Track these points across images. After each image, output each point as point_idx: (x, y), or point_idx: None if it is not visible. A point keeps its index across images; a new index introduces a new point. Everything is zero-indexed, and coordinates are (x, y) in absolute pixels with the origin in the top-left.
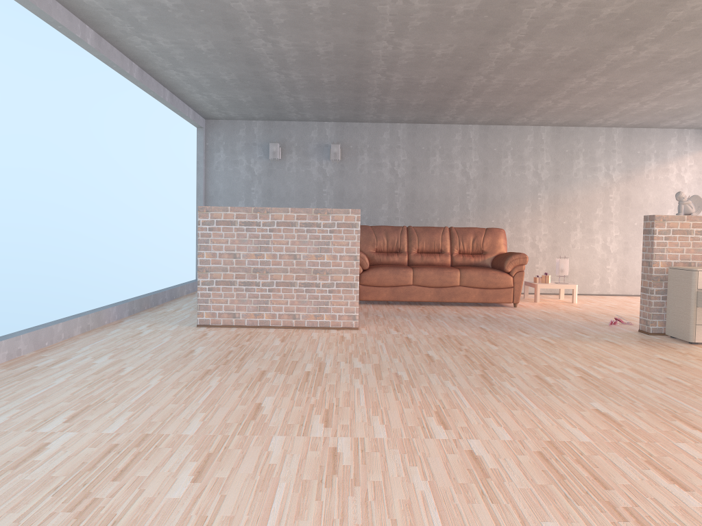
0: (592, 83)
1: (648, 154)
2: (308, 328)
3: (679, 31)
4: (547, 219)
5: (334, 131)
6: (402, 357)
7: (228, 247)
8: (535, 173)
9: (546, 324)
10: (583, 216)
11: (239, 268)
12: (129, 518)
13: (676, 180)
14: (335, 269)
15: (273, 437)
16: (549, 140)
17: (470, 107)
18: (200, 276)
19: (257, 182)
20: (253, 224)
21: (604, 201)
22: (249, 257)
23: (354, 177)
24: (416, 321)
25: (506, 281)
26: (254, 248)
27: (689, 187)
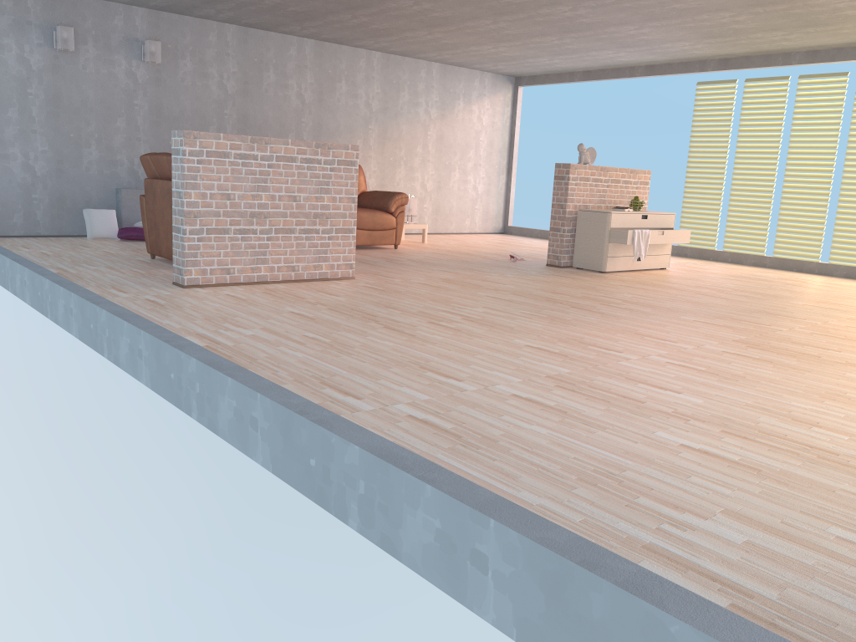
0: (490, 25)
1: (458, 93)
2: (308, 281)
3: (617, 5)
4: (376, 154)
5: (146, 21)
6: (479, 300)
7: (221, 186)
8: (367, 103)
9: (474, 264)
10: (406, 152)
11: (234, 212)
12: (722, 415)
13: (477, 122)
14: (335, 213)
15: (618, 363)
16: (380, 68)
17: (343, 23)
18: (187, 223)
19: (36, 81)
20: (249, 158)
21: (423, 138)
22: (246, 199)
23: (175, 87)
24: (370, 267)
25: (391, 222)
26: (251, 188)
27: (486, 129)
